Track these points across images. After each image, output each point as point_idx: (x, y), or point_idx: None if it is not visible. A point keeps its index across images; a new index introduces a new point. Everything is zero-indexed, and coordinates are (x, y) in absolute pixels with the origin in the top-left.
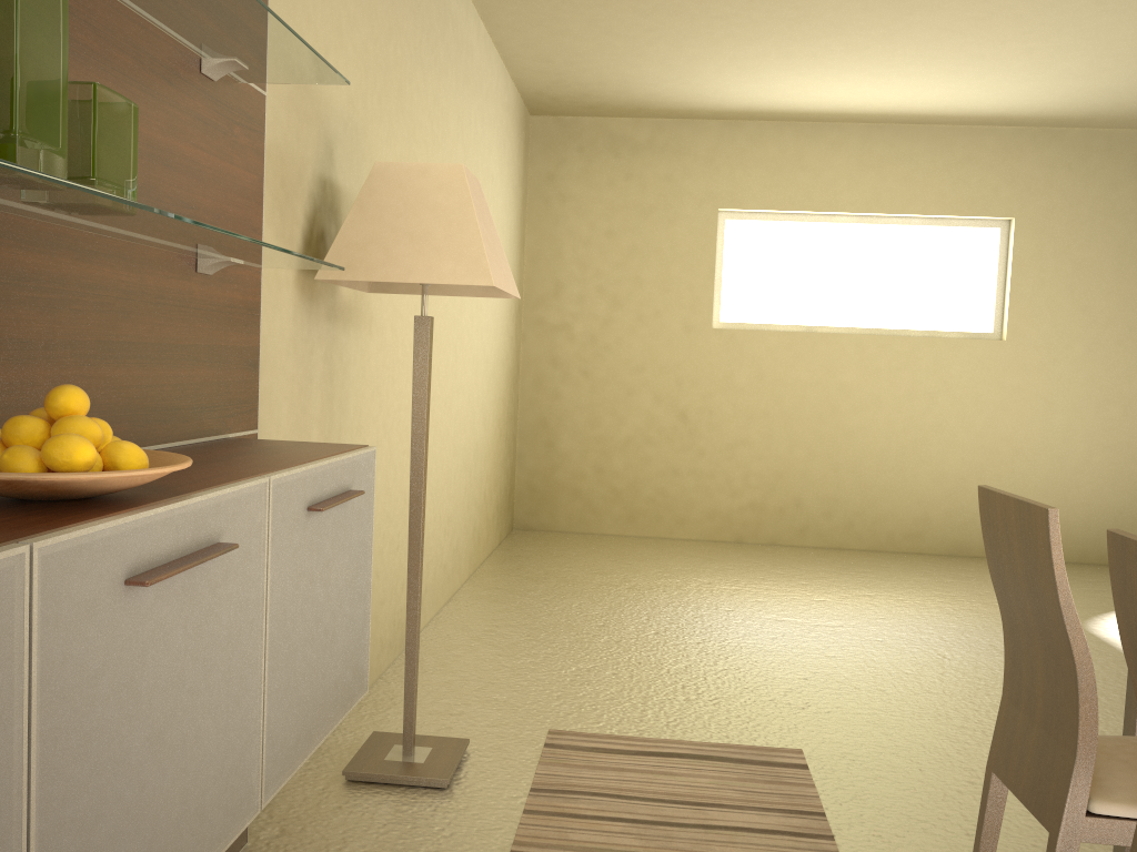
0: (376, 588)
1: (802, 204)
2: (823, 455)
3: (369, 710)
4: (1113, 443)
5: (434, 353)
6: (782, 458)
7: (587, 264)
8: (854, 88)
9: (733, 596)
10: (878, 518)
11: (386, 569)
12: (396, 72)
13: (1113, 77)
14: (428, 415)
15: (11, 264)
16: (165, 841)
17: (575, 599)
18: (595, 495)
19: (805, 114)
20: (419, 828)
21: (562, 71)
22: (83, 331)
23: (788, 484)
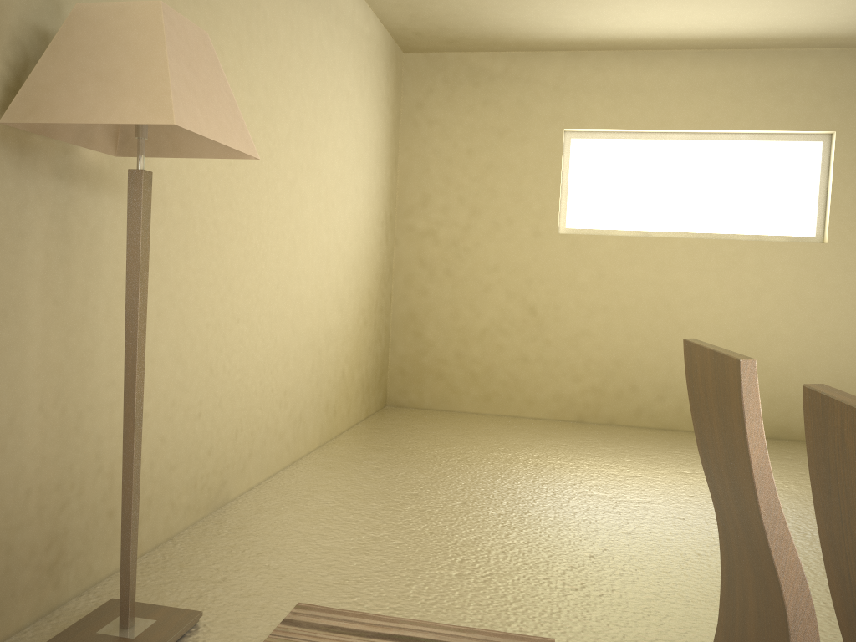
0: (162, 453)
1: (638, 123)
2: (656, 346)
3: None
4: None
5: (258, 238)
6: (619, 348)
7: (450, 179)
8: (679, 10)
9: (554, 470)
10: None
11: (180, 435)
12: None
13: None
14: (144, 274)
15: None
16: None
17: (405, 468)
18: (456, 378)
19: (640, 42)
20: None
21: (415, 3)
22: None
23: (625, 371)
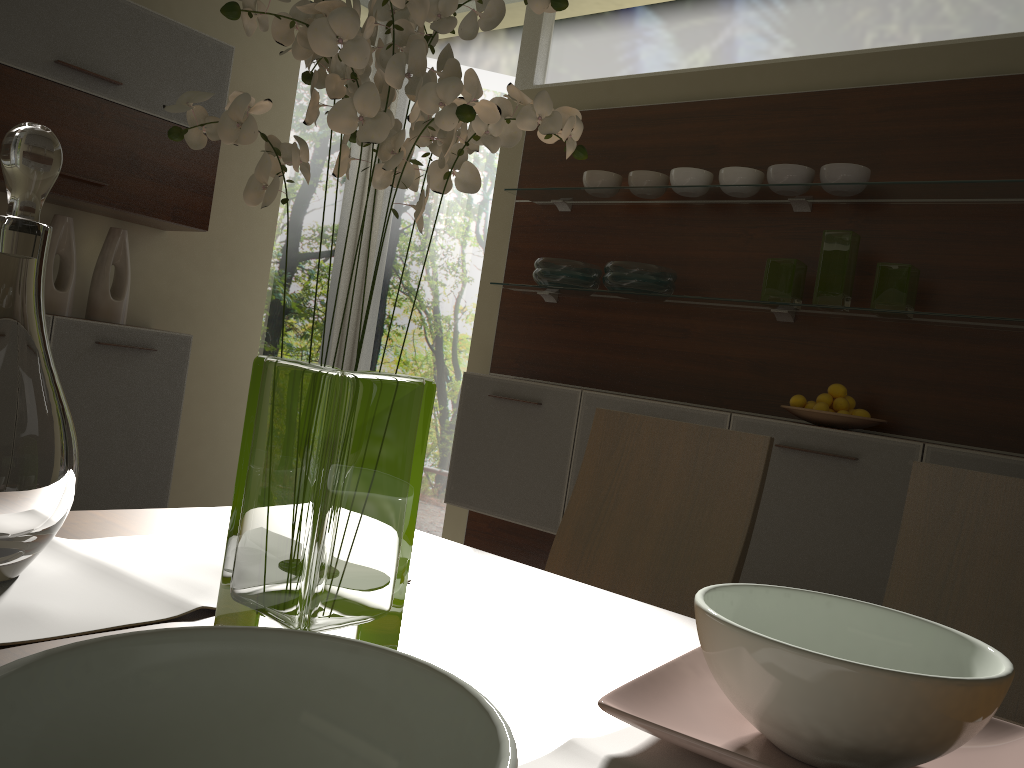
0: None
1: None
2: None
3: None
4: None
5: None
6: None
7: None
8: None
9: None
10: None
11: None
12: None
13: None
14: None
15: (915, 345)
16: (793, 568)
17: None
18: None
19: None
20: None
21: None
22: (972, 379)
23: None
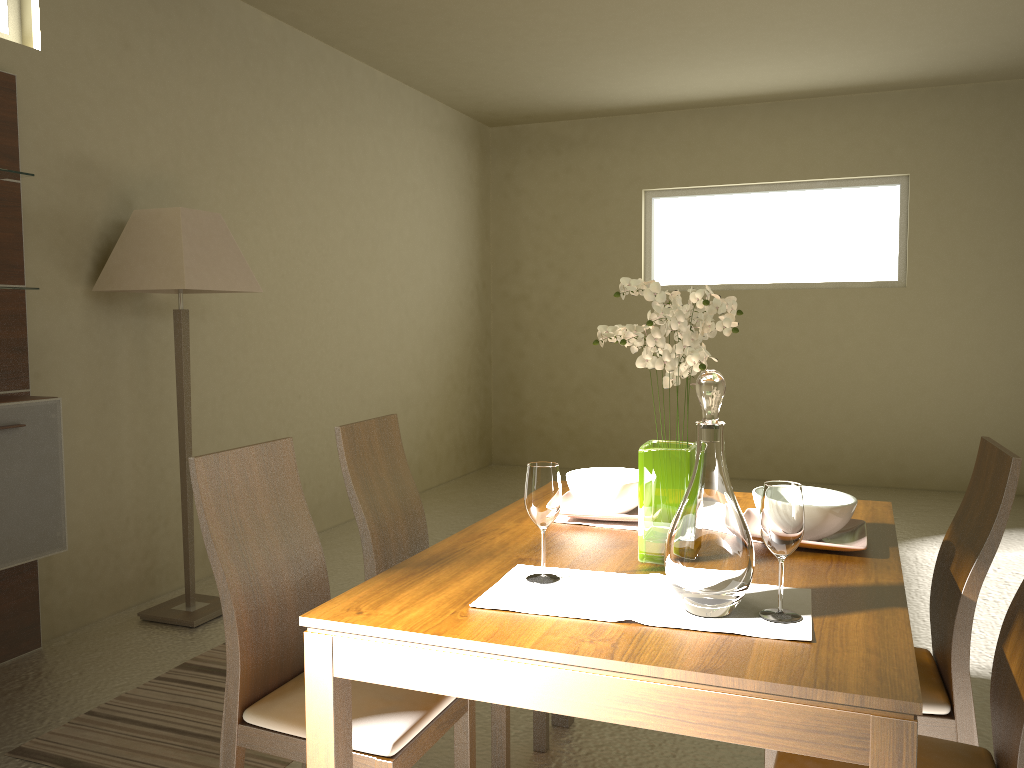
0: None
1: (713, 179)
2: (742, 397)
3: (210, 581)
4: (1019, 379)
5: (316, 328)
6: None
7: (539, 245)
8: (718, 78)
9: None
10: (795, 452)
11: None
12: (227, 134)
13: (937, 42)
14: (187, 376)
15: None
16: None
17: (463, 515)
18: (554, 435)
19: (705, 102)
20: (148, 647)
21: (475, 95)
22: None
23: None
